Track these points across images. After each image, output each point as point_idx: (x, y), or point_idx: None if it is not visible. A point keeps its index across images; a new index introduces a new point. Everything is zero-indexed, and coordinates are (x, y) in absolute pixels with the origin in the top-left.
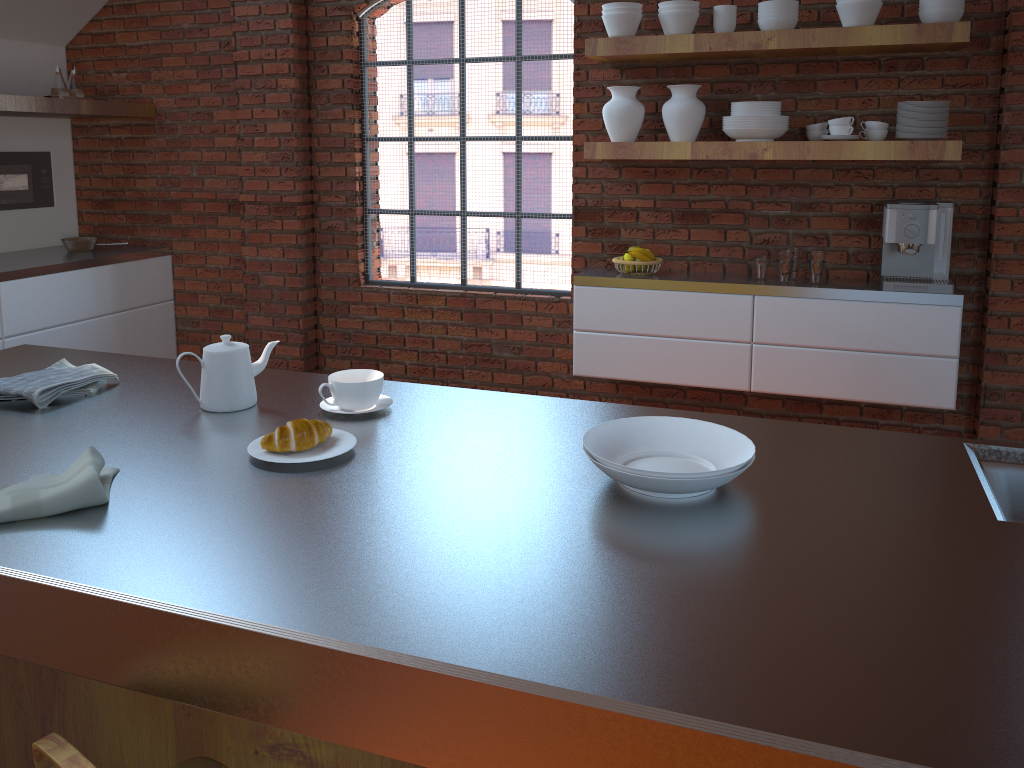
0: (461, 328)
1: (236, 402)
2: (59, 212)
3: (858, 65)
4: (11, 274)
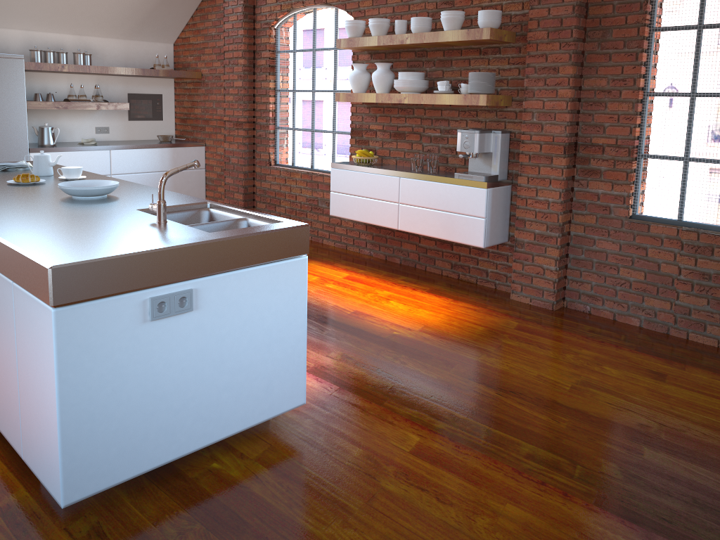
0: (306, 190)
1: (39, 173)
2: (165, 123)
3: (470, 51)
4: (116, 147)
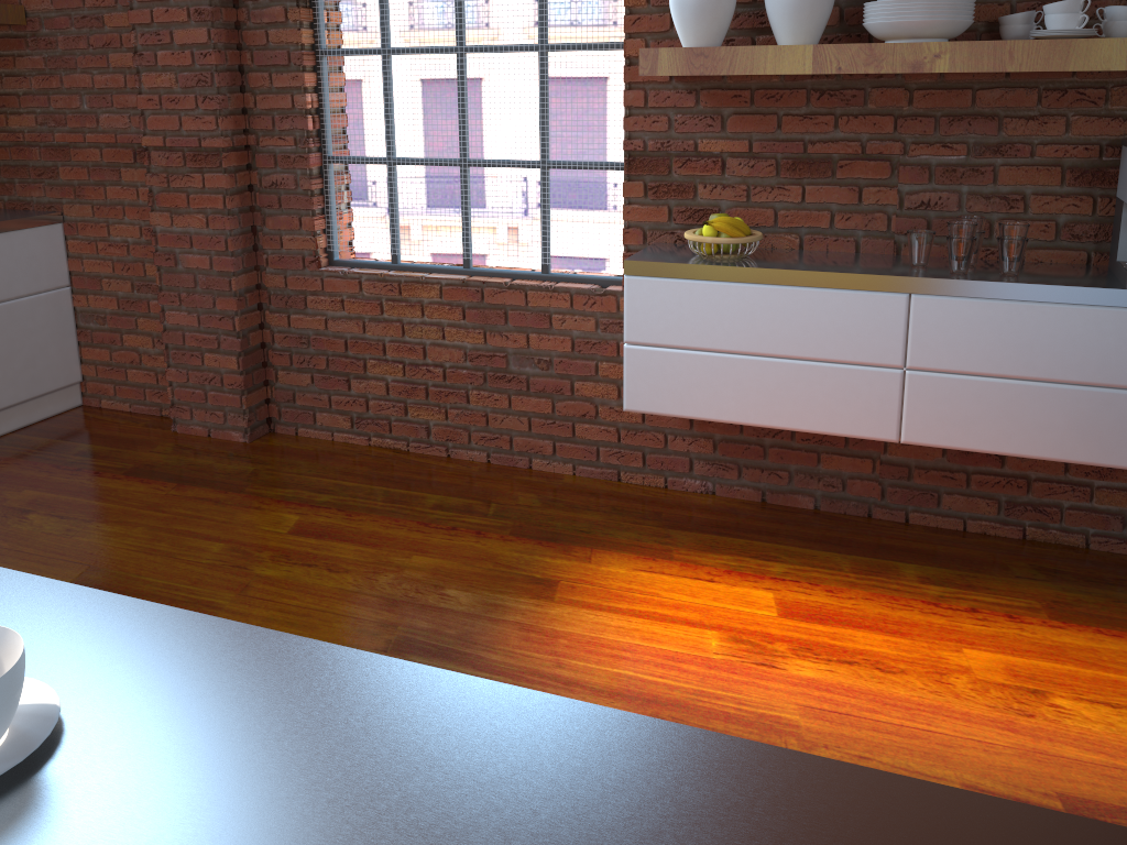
0: (463, 331)
1: None
2: None
3: None
4: None
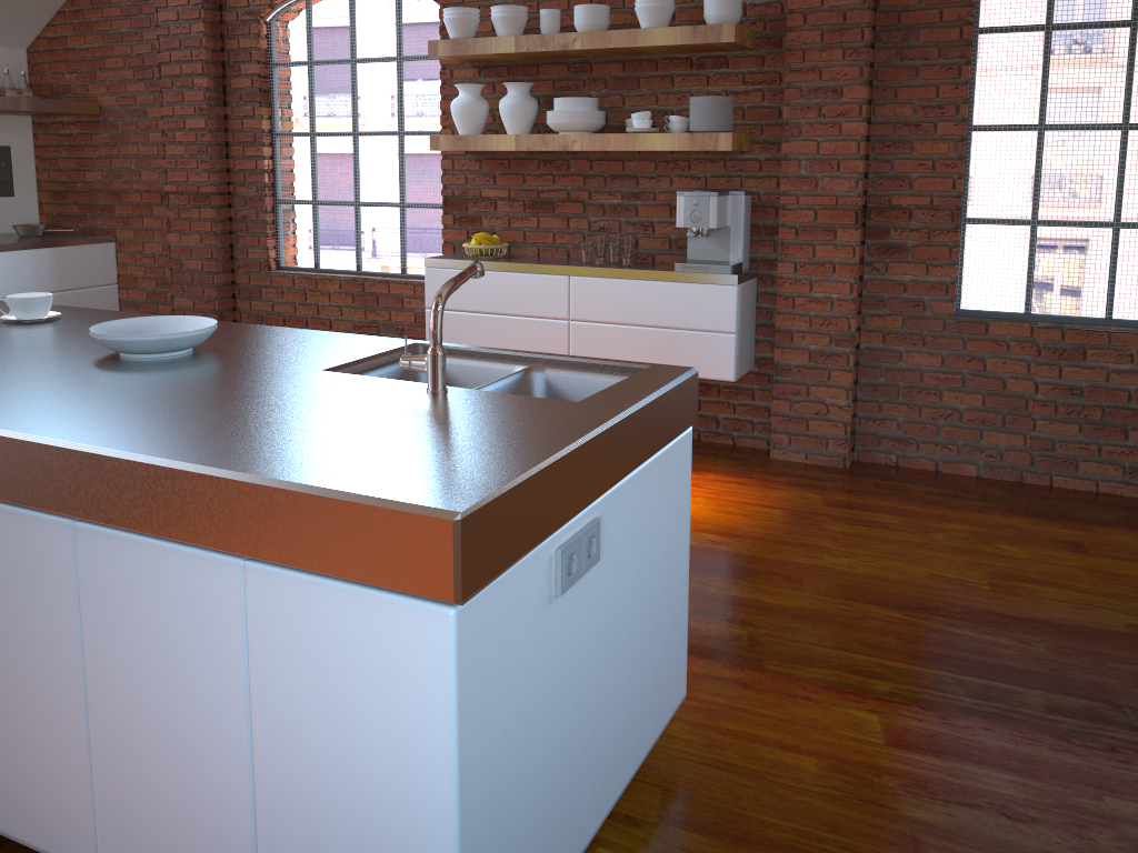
0: (353, 310)
1: None
2: (19, 202)
3: (673, 64)
4: None
